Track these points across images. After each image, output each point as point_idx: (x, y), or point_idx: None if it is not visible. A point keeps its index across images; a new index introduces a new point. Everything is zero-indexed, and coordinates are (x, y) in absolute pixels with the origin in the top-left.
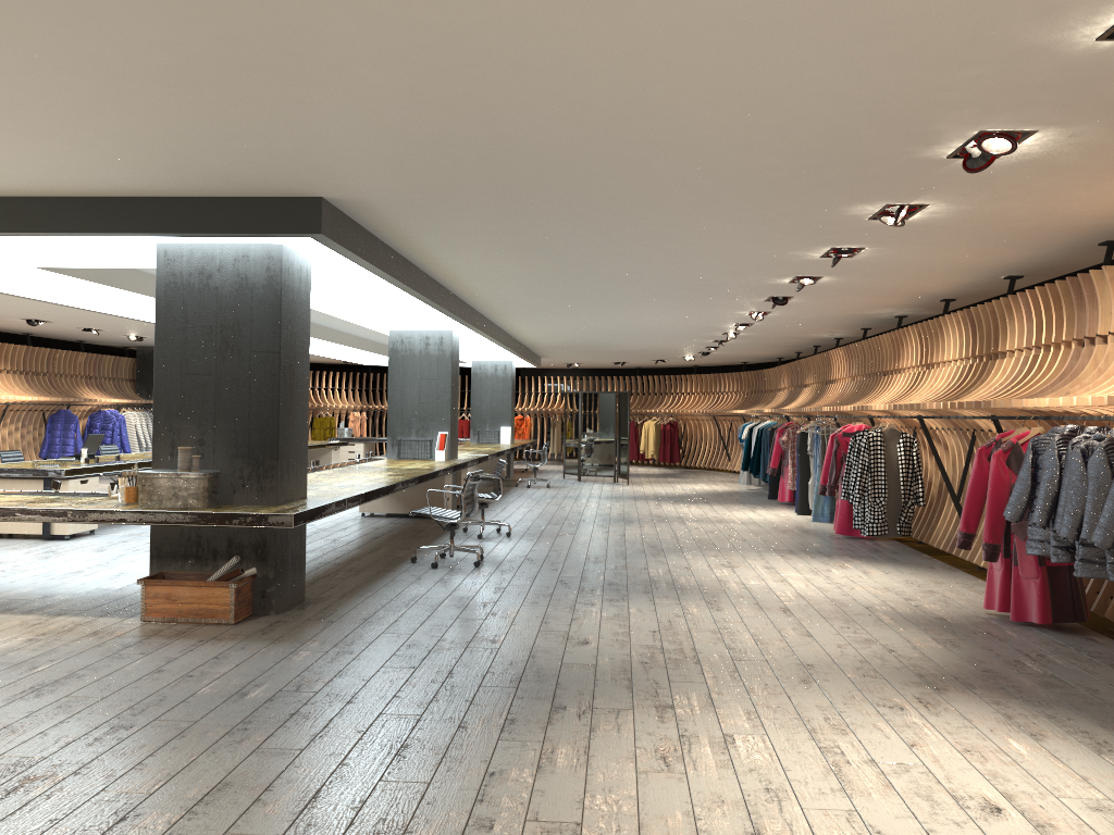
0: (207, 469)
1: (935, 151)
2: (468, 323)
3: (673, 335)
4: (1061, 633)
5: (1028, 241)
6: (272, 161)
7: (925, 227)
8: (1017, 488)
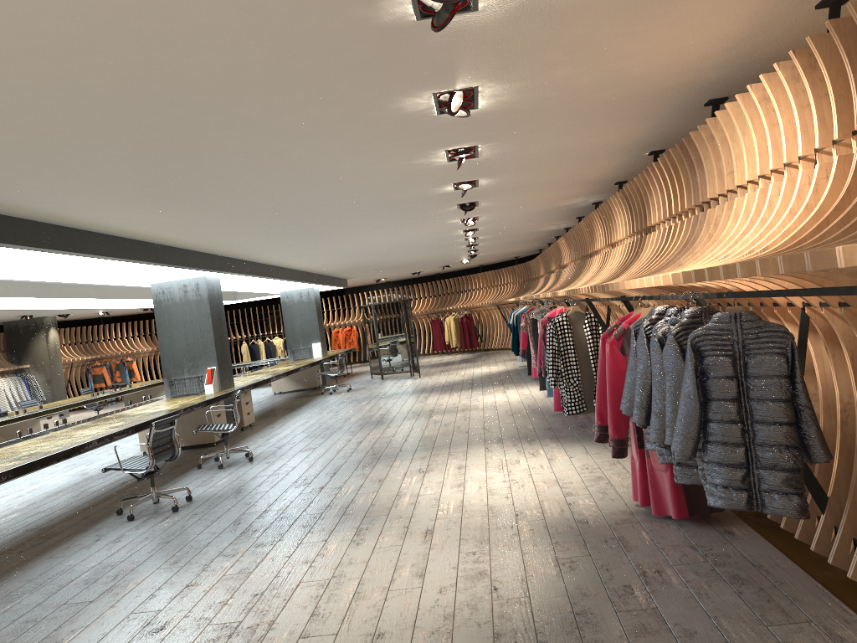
0: None
1: (391, 12)
2: (205, 269)
3: (425, 247)
4: (700, 526)
5: (632, 113)
6: None
7: (509, 114)
8: (628, 379)
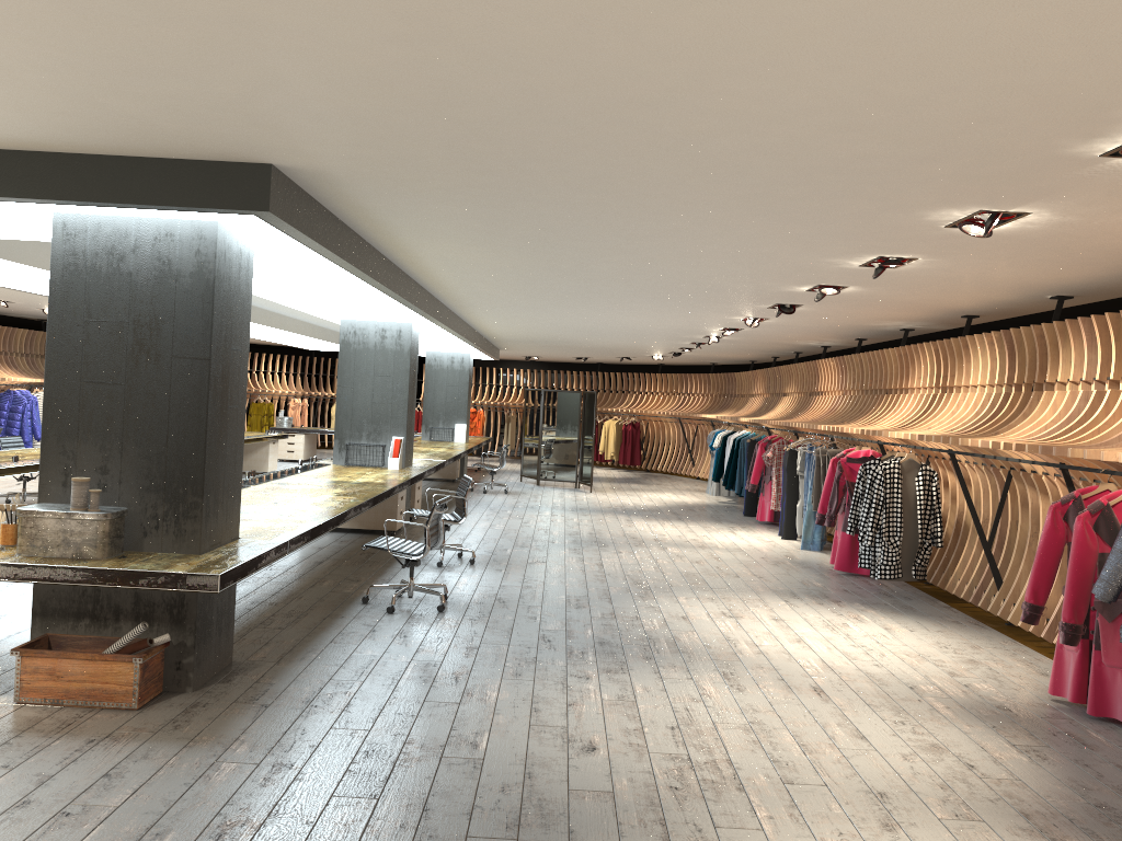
0: (110, 504)
1: (1092, 146)
2: (432, 317)
3: (650, 335)
4: None
5: (1111, 261)
6: (206, 111)
7: (1005, 239)
8: (1113, 562)
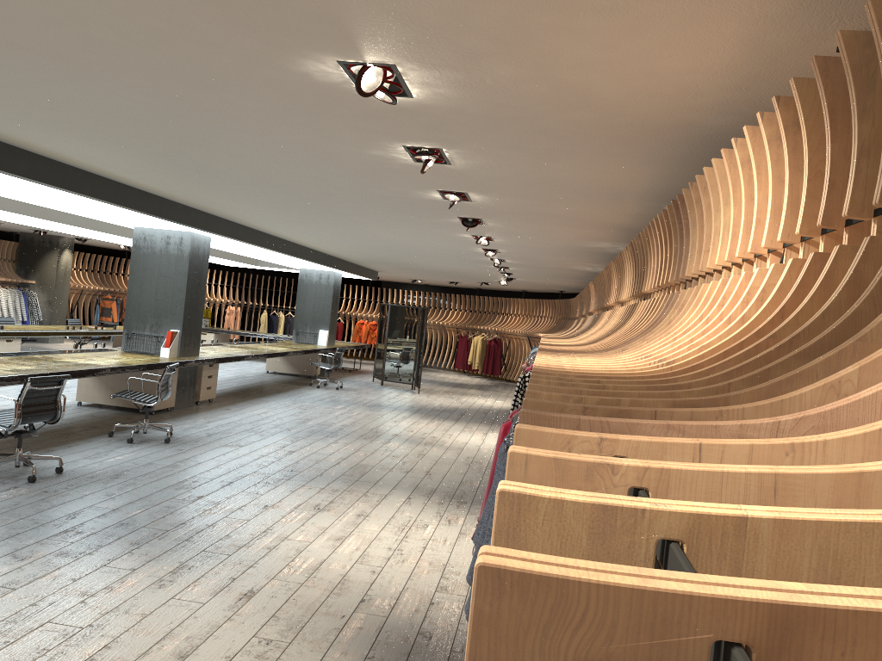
0: None
1: None
2: (184, 224)
3: (448, 257)
4: None
5: (627, 151)
6: None
7: (460, 115)
8: None
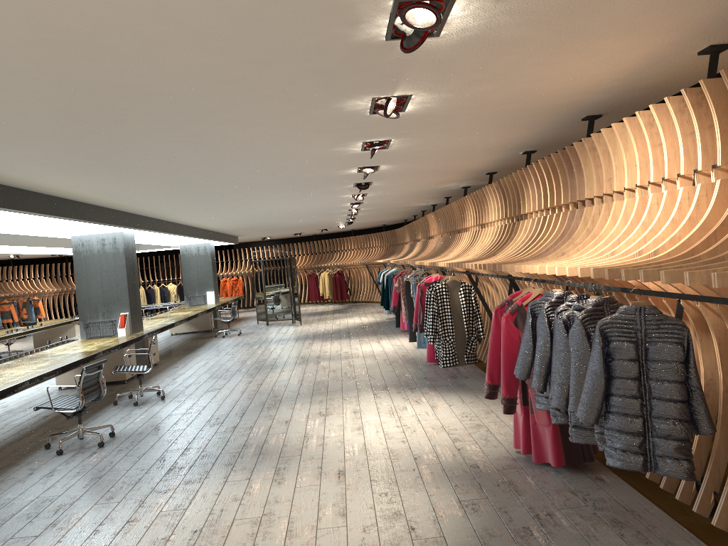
0: None
1: (367, 32)
2: (125, 226)
3: (314, 214)
4: (574, 472)
5: (523, 122)
6: None
7: (427, 117)
8: (523, 349)
